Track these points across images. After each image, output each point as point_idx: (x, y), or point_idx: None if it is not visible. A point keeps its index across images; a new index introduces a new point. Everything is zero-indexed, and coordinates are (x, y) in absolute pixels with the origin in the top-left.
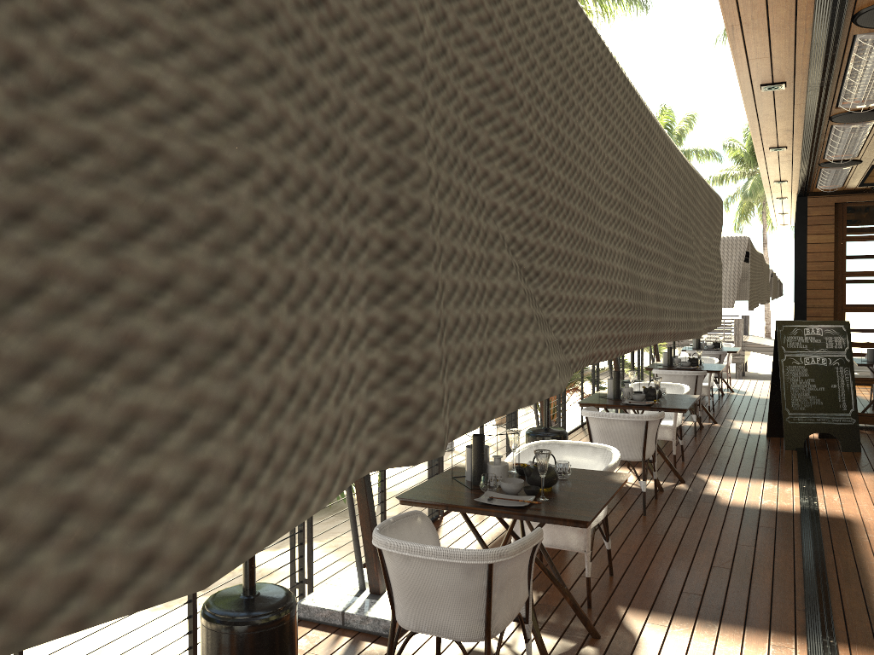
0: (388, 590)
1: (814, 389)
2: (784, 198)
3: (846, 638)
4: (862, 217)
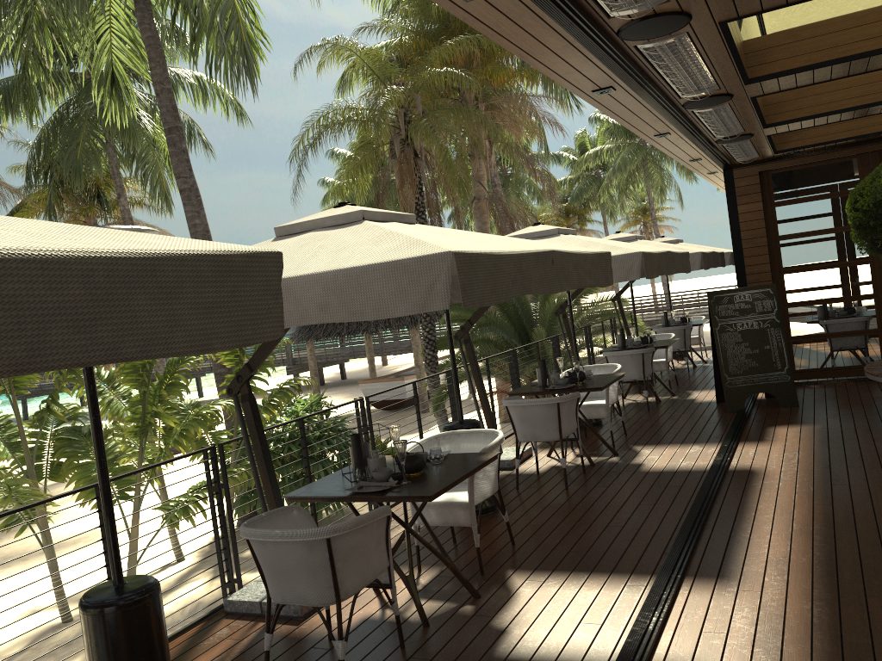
0: (260, 572)
1: (749, 352)
2: (714, 172)
3: (695, 572)
4: (787, 182)
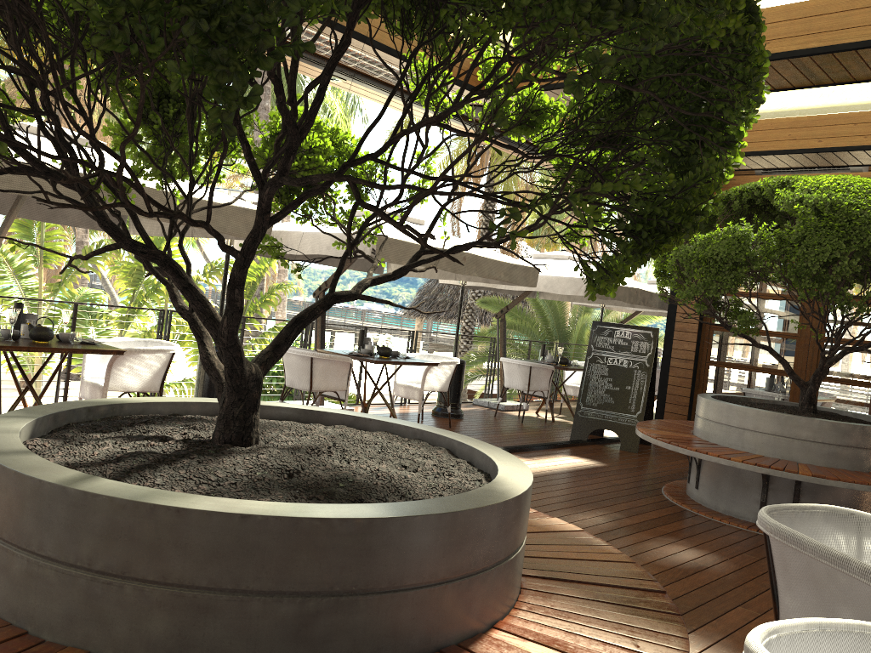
0: None
1: (610, 388)
2: None
3: None
4: None
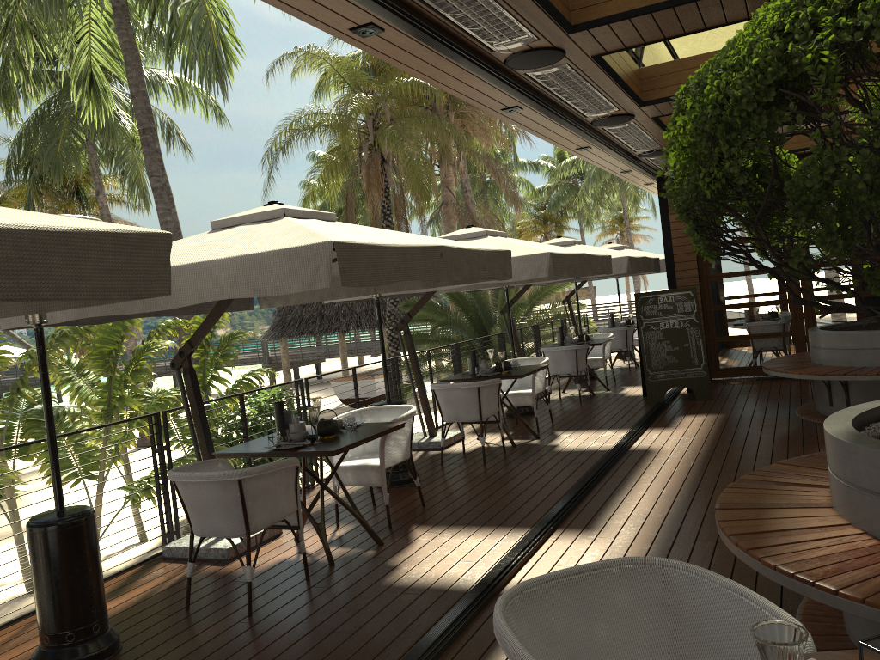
0: (185, 511)
1: (670, 349)
2: (650, 184)
3: (567, 525)
4: None
